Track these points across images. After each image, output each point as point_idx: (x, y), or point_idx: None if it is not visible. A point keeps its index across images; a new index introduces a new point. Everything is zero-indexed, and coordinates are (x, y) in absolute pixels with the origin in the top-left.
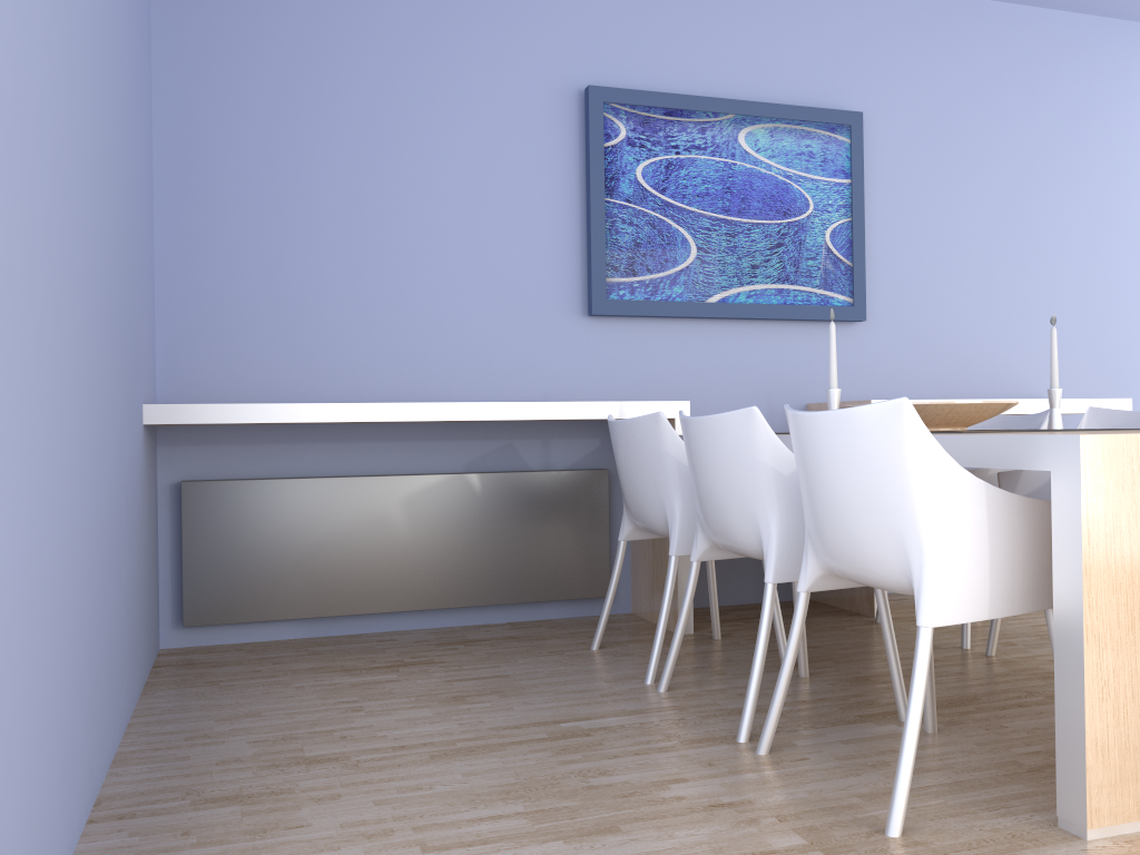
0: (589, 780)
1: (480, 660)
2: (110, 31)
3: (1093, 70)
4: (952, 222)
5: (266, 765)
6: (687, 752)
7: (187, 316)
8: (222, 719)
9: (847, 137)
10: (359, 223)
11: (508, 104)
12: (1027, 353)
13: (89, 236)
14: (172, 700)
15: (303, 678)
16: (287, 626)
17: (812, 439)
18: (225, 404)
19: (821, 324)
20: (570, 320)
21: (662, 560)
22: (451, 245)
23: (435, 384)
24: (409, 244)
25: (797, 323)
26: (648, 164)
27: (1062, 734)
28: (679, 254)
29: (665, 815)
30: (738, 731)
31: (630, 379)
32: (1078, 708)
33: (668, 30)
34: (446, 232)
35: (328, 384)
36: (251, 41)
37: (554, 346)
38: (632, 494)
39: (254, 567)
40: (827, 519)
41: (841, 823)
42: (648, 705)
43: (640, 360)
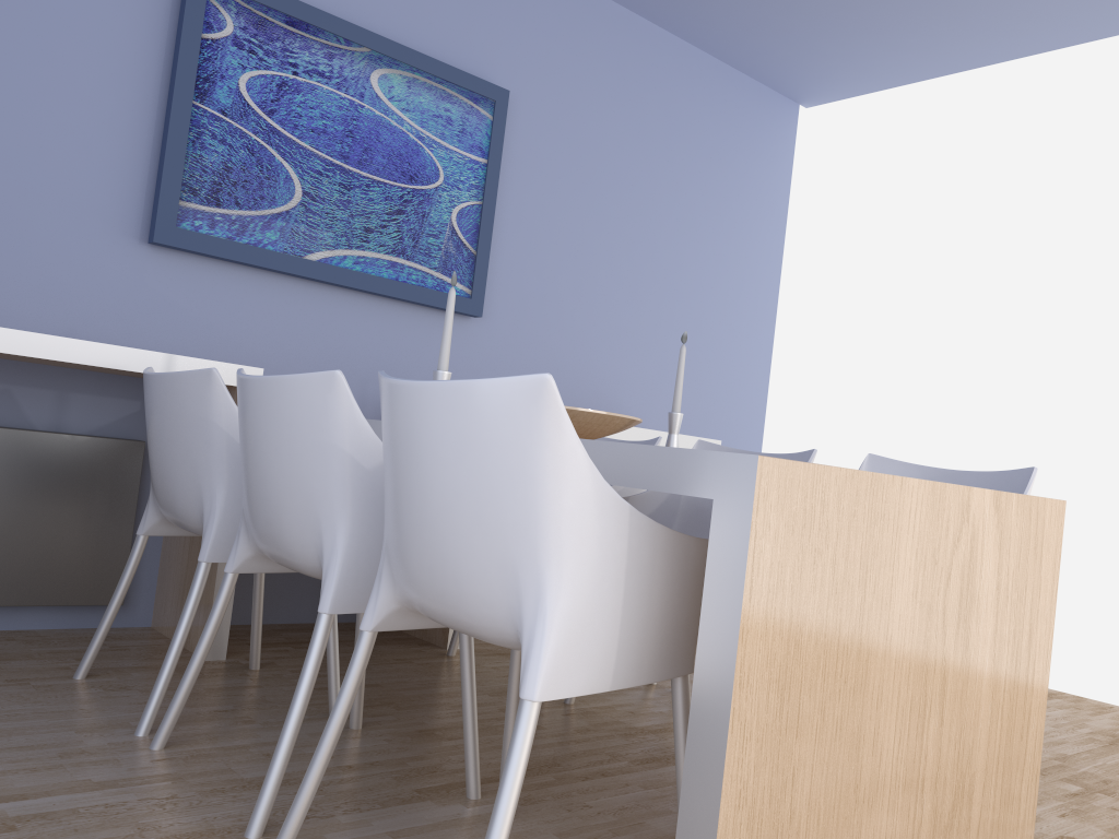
0: None
1: None
2: None
3: (724, 119)
4: (581, 232)
5: None
6: None
7: None
8: None
9: (490, 113)
10: None
11: None
12: (631, 382)
13: None
14: None
15: None
16: None
17: (411, 419)
18: None
19: (433, 312)
20: (122, 243)
21: None
22: None
23: None
24: None
25: (408, 305)
26: (257, 75)
27: None
28: (280, 194)
29: None
30: (249, 822)
31: (194, 333)
32: (709, 819)
33: None
34: None
35: None
36: None
37: (95, 273)
38: (162, 475)
39: None
40: (416, 534)
41: None
42: (129, 772)
43: (211, 312)
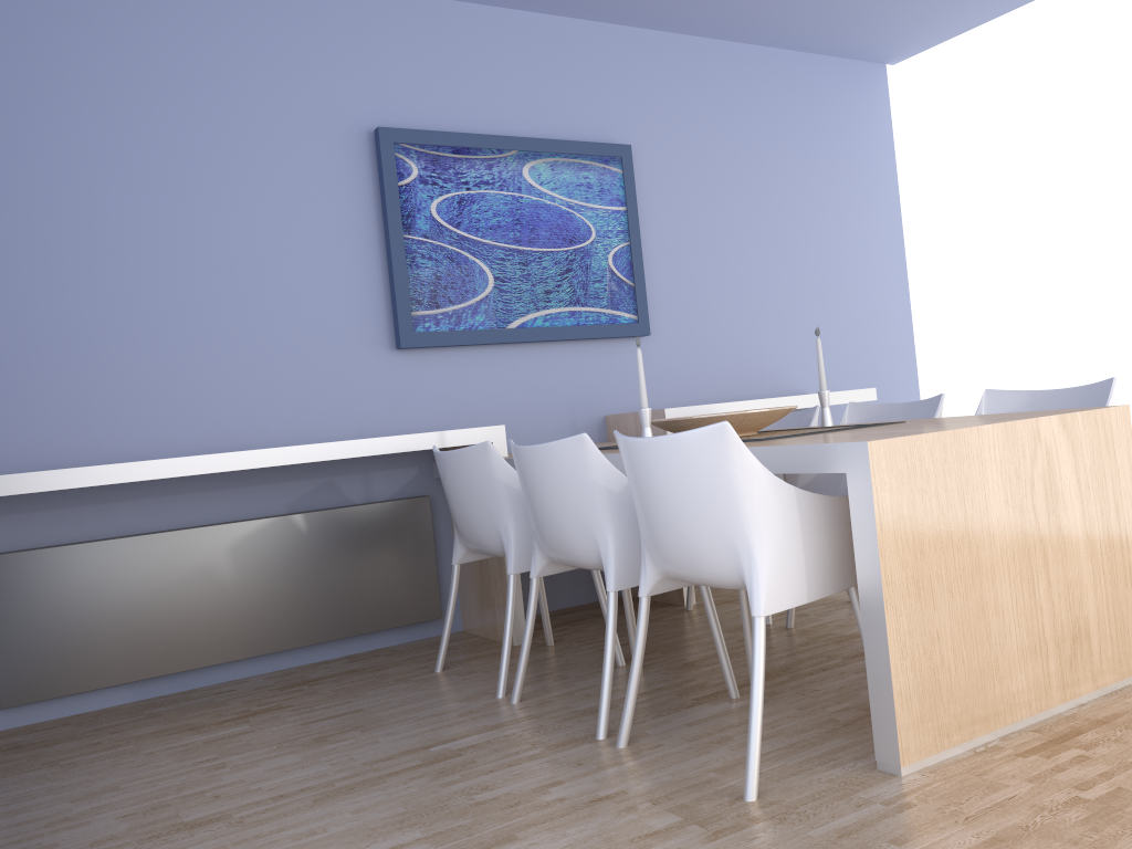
0: (474, 797)
1: (329, 698)
2: None
3: (818, 102)
4: (715, 240)
5: (146, 837)
6: (555, 756)
7: None
8: (78, 799)
9: (620, 168)
10: (156, 272)
11: (299, 146)
12: (786, 353)
13: None
14: (12, 789)
15: (150, 743)
16: (115, 692)
17: (646, 461)
18: (36, 472)
19: (611, 341)
20: (379, 354)
21: (491, 577)
22: (254, 289)
23: (250, 429)
24: (210, 290)
25: (590, 341)
26: (442, 200)
27: (874, 691)
28: (478, 284)
29: (553, 817)
30: (597, 730)
31: (442, 406)
32: (885, 668)
33: (448, 72)
34: (248, 276)
35: (138, 439)
36: (21, 90)
37: (366, 381)
38: (466, 520)
39: (75, 636)
40: (664, 531)
41: (705, 797)
42: (506, 718)
43: (450, 387)
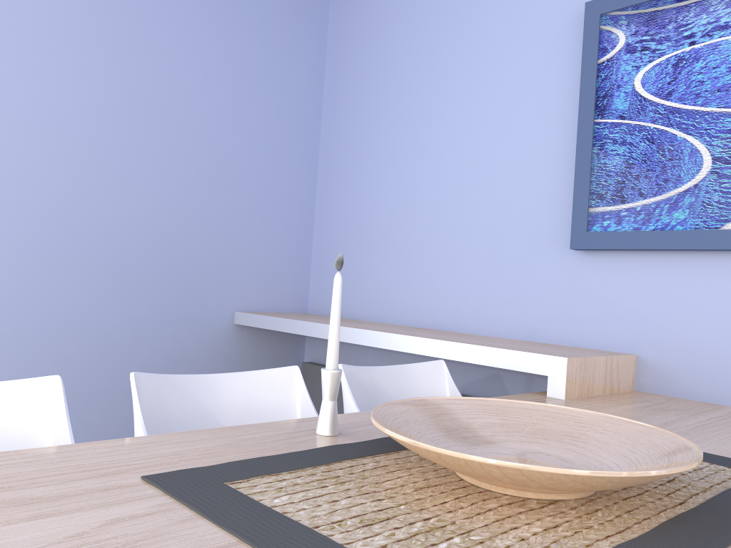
0: None
1: None
2: (124, 104)
3: None
4: None
5: None
6: None
7: (323, 255)
8: None
9: None
10: (409, 180)
11: (521, 49)
12: None
13: (16, 224)
14: None
15: None
16: None
17: None
18: (261, 315)
19: None
20: (562, 254)
21: None
22: (467, 190)
23: (446, 311)
24: (438, 193)
25: None
26: (649, 68)
27: None
28: (684, 170)
29: None
30: None
31: (624, 322)
32: None
33: None
34: (464, 178)
35: (383, 305)
36: (365, 64)
37: (545, 282)
38: None
39: None
40: None
41: None
42: None
43: (639, 301)
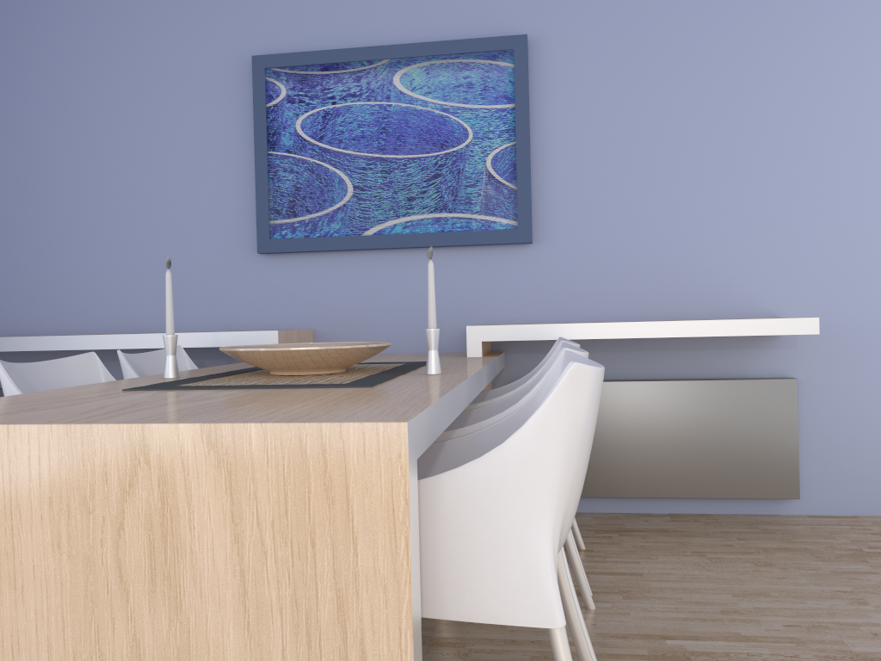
0: None
1: None
2: None
3: None
4: (649, 131)
5: None
6: None
7: None
8: None
9: (510, 62)
10: (86, 193)
11: (196, 82)
12: (750, 265)
13: None
14: None
15: None
16: None
17: None
18: None
19: (492, 248)
20: (249, 258)
21: None
22: (153, 204)
23: (143, 315)
24: (122, 206)
25: (467, 248)
26: (306, 116)
27: None
28: (336, 194)
29: None
30: None
31: (302, 306)
32: None
33: None
34: (149, 193)
35: (67, 317)
36: (11, 67)
37: (236, 281)
38: None
39: None
40: None
41: None
42: None
43: (311, 289)
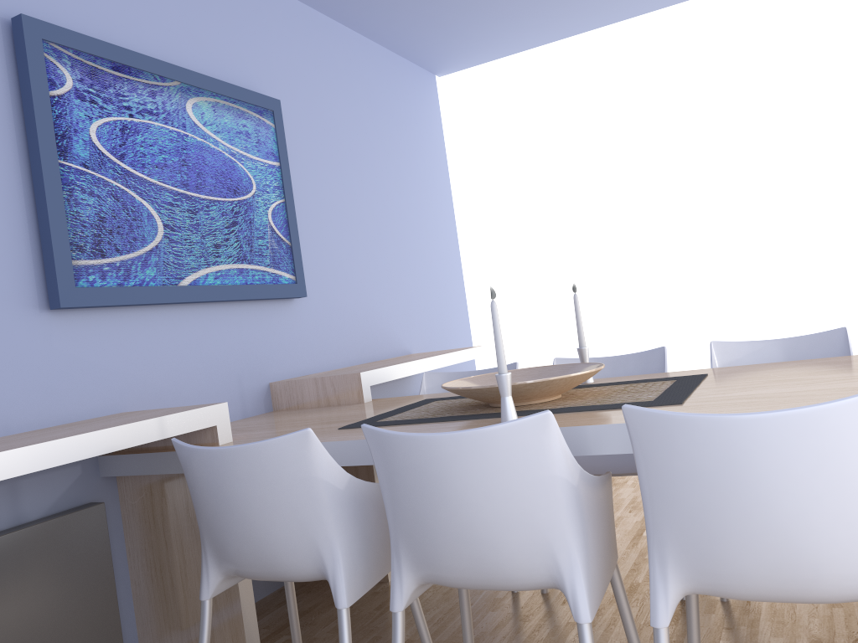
0: None
1: None
2: None
3: (400, 95)
4: (342, 207)
5: None
6: None
7: None
8: None
9: (272, 122)
10: None
11: None
12: (396, 316)
13: None
14: None
15: None
16: None
17: (741, 447)
18: None
19: (270, 302)
20: (26, 316)
21: None
22: None
23: None
24: None
25: (252, 303)
26: (102, 124)
27: None
28: (147, 231)
29: None
30: None
31: (107, 383)
32: None
33: None
34: None
35: None
36: None
37: (9, 354)
38: (254, 540)
39: None
40: (753, 539)
41: None
42: None
43: (115, 358)
